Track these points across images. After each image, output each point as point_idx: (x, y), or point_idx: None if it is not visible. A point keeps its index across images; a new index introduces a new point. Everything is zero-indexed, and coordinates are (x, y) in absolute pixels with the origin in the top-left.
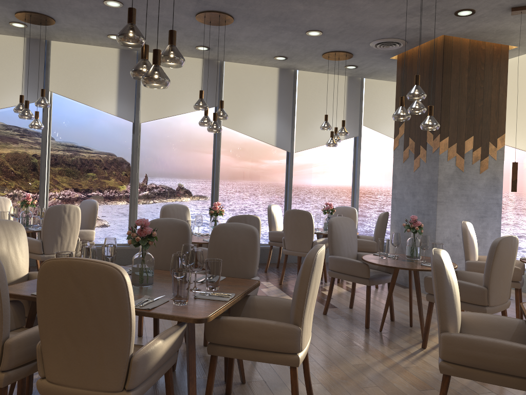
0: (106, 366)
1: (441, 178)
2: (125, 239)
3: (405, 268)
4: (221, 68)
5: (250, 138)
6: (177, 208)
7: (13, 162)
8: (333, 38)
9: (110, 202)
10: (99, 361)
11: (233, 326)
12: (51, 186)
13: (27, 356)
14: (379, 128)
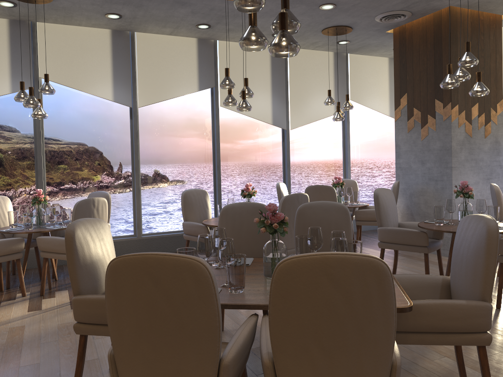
0: (366, 376)
1: (454, 145)
2: (131, 230)
3: None
4: (215, 47)
5: (247, 117)
6: (197, 192)
7: (4, 157)
8: (342, 12)
9: (112, 193)
10: (358, 372)
11: (420, 311)
12: (48, 181)
13: (237, 375)
14: (365, 102)
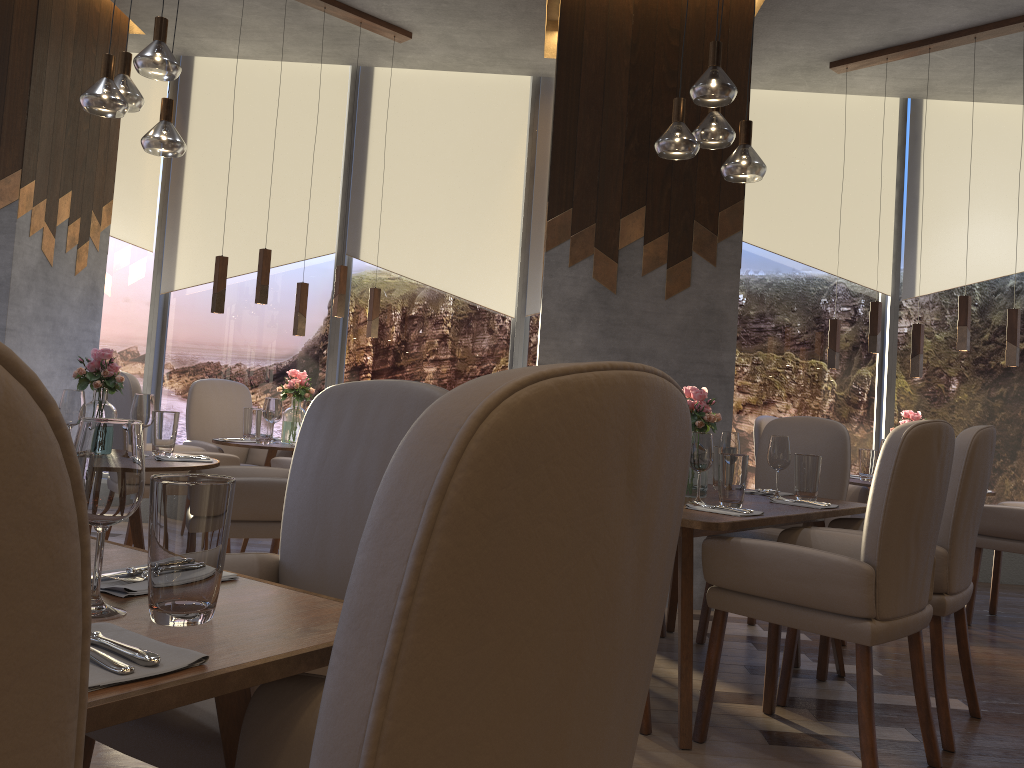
0: None
1: (17, 275)
2: None
3: (163, 467)
4: None
5: None
6: None
7: None
8: None
9: None
10: None
11: None
12: None
13: None
14: None
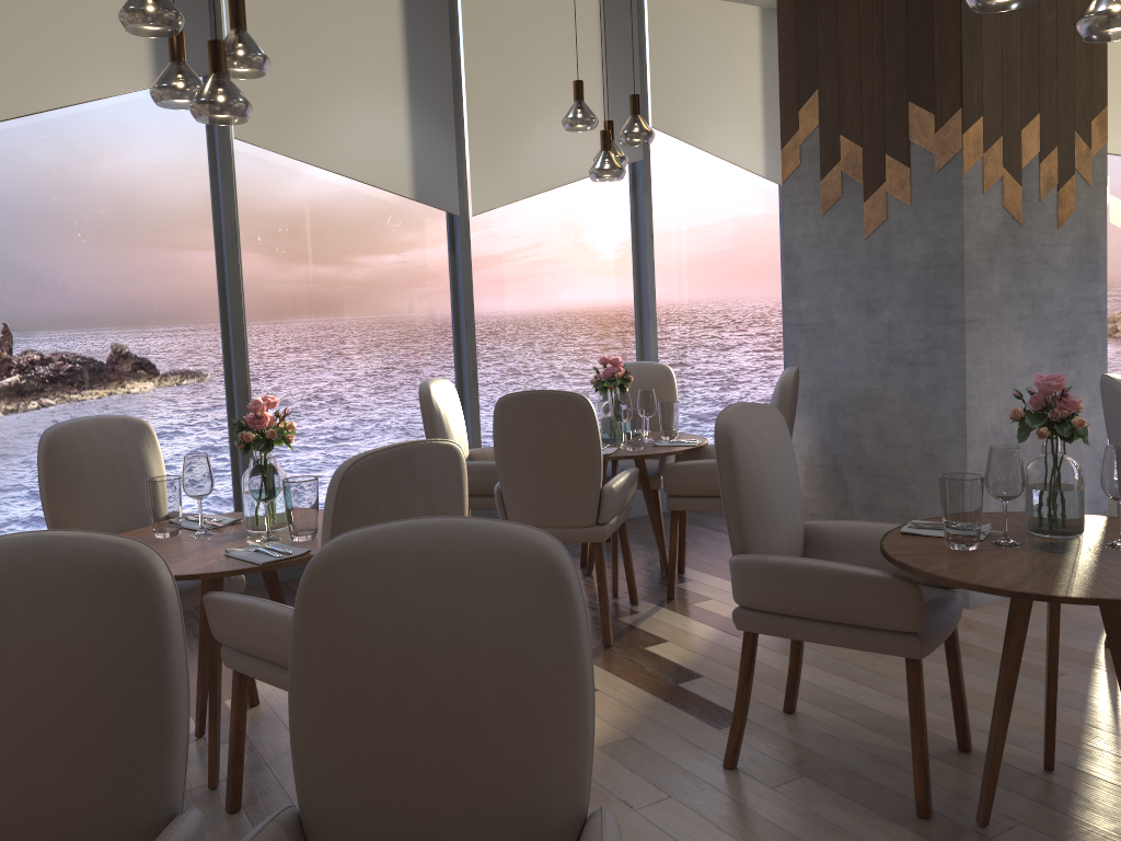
0: None
1: (971, 249)
2: None
3: None
4: None
5: (331, 177)
6: (106, 430)
7: None
8: None
9: None
10: None
11: None
12: None
13: None
14: (695, 136)
